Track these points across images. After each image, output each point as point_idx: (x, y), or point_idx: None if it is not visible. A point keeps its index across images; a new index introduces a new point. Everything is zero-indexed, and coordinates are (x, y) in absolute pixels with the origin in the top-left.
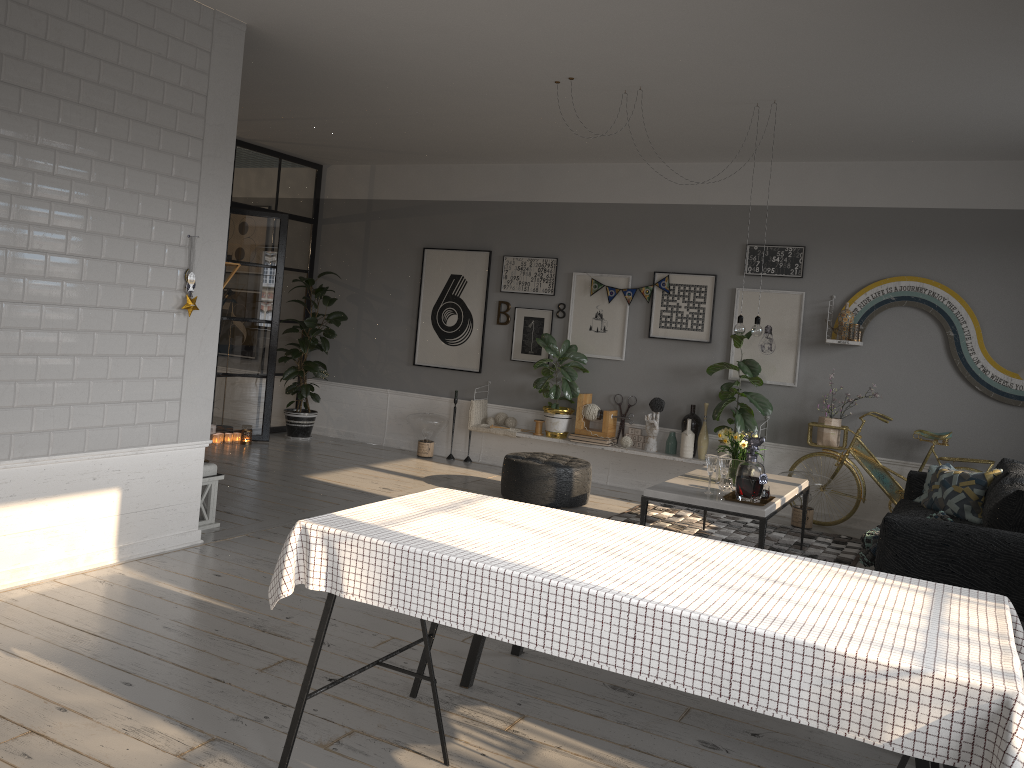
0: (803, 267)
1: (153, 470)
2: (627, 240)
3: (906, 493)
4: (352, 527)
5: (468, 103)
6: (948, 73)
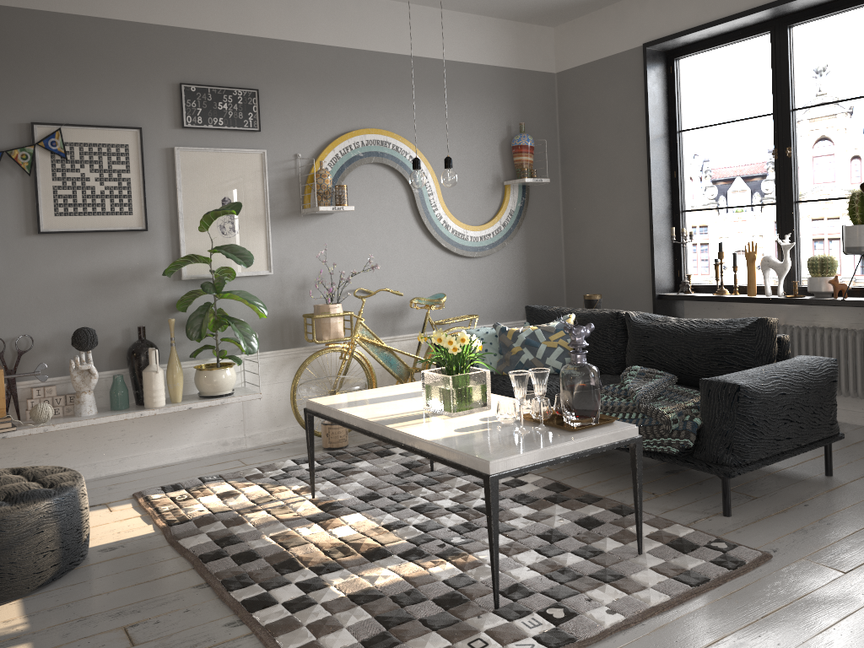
0: (260, 117)
1: None
2: None
3: None
4: None
5: None
6: None
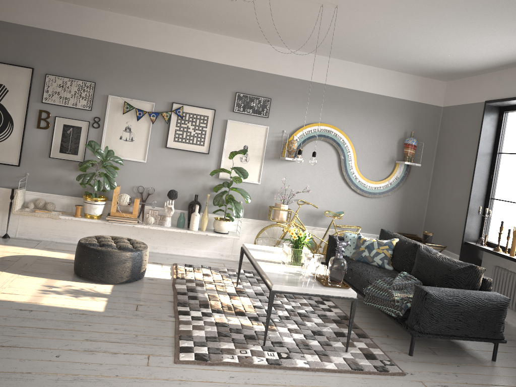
0: (269, 111)
1: None
2: (153, 77)
3: (331, 249)
4: None
5: None
6: (458, 16)
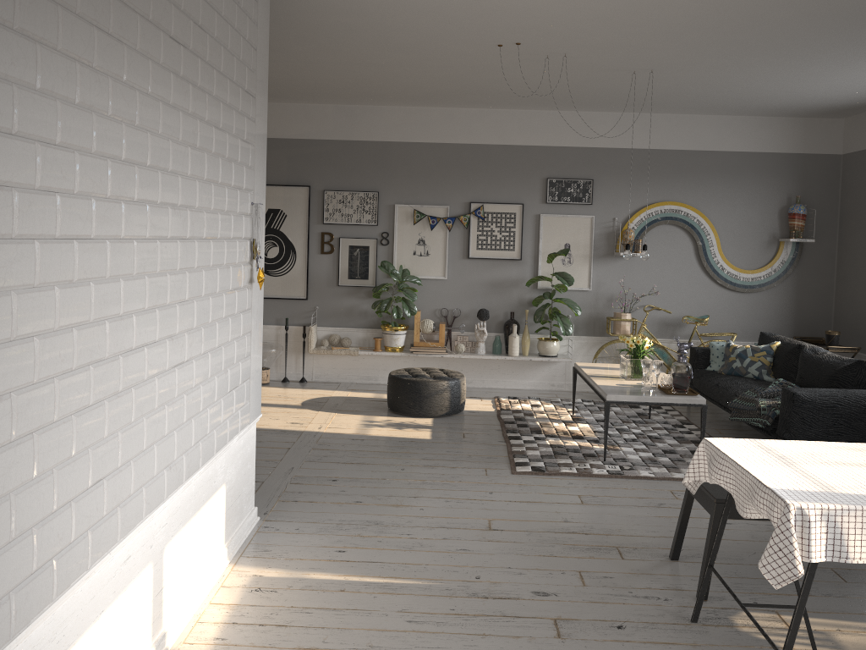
0: (592, 196)
1: (237, 457)
2: (443, 175)
3: (694, 364)
4: (828, 499)
5: (379, 55)
6: (803, 61)
